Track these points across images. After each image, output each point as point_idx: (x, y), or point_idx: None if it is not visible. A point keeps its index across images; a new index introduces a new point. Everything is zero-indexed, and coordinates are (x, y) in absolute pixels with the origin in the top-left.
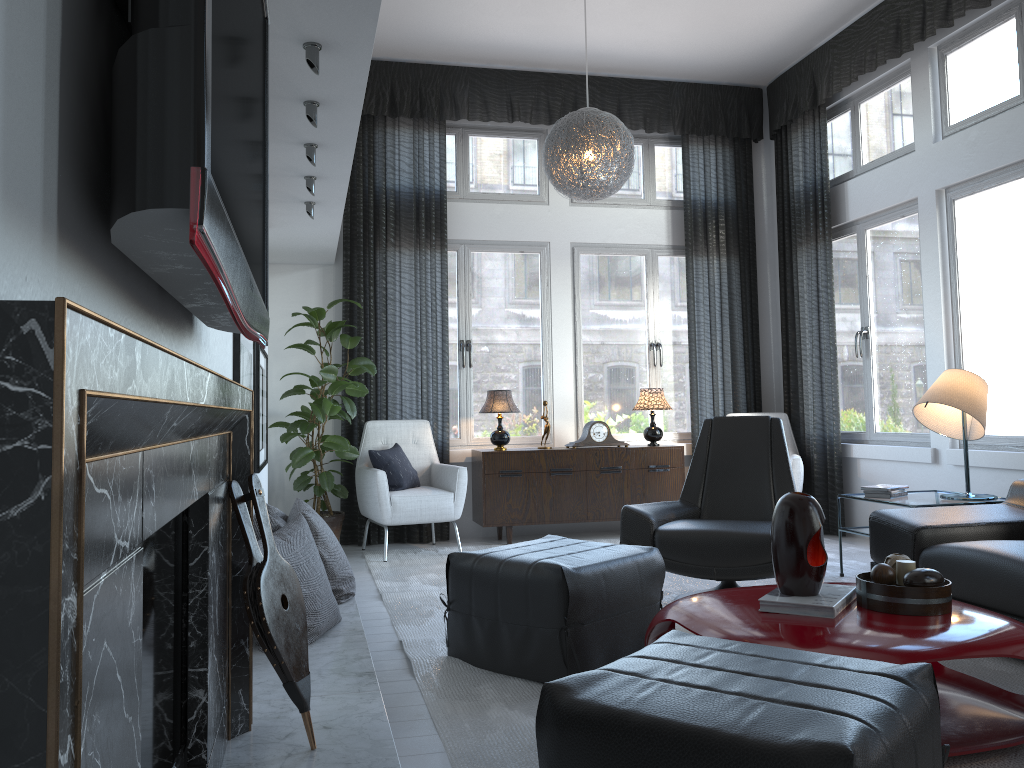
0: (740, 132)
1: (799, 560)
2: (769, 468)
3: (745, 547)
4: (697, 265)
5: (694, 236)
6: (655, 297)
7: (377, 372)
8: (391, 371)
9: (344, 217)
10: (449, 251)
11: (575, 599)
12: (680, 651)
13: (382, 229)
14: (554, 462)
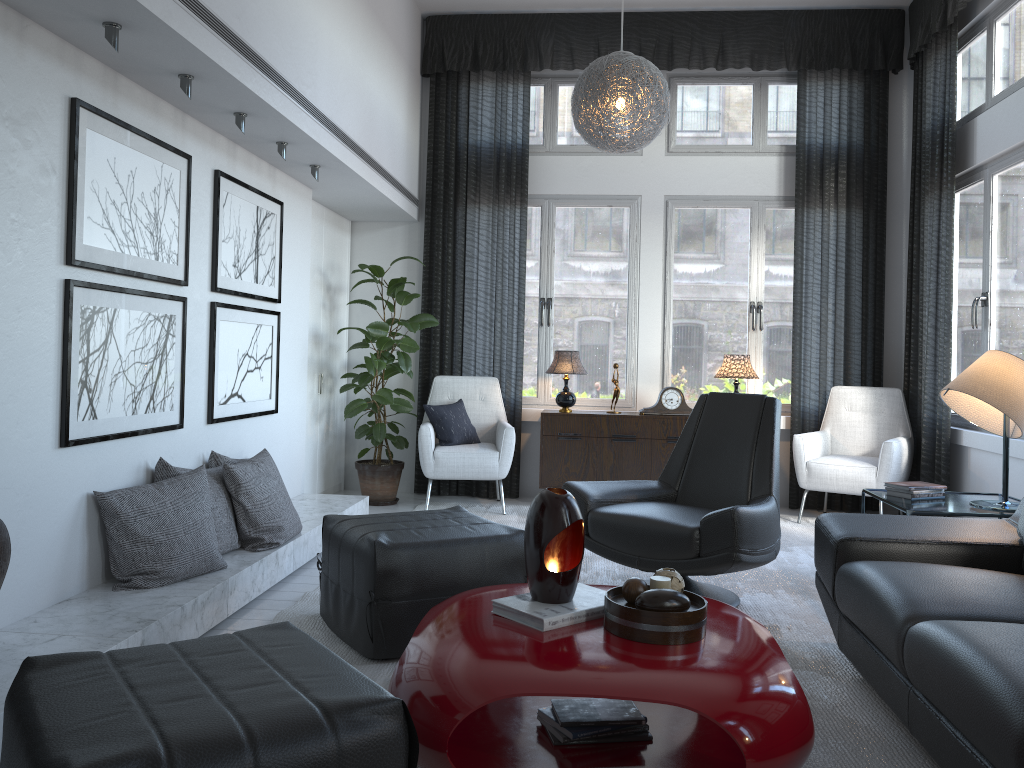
0: (872, 63)
1: (537, 563)
2: (751, 453)
3: (666, 539)
4: (808, 218)
5: (807, 185)
6: (759, 254)
7: (454, 328)
8: (466, 327)
9: (427, 175)
10: (533, 207)
11: (385, 575)
12: (217, 644)
13: (462, 186)
14: (617, 428)
